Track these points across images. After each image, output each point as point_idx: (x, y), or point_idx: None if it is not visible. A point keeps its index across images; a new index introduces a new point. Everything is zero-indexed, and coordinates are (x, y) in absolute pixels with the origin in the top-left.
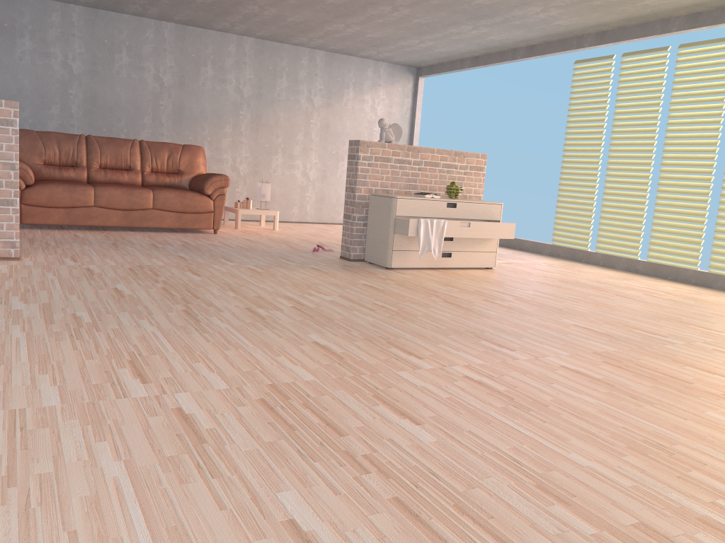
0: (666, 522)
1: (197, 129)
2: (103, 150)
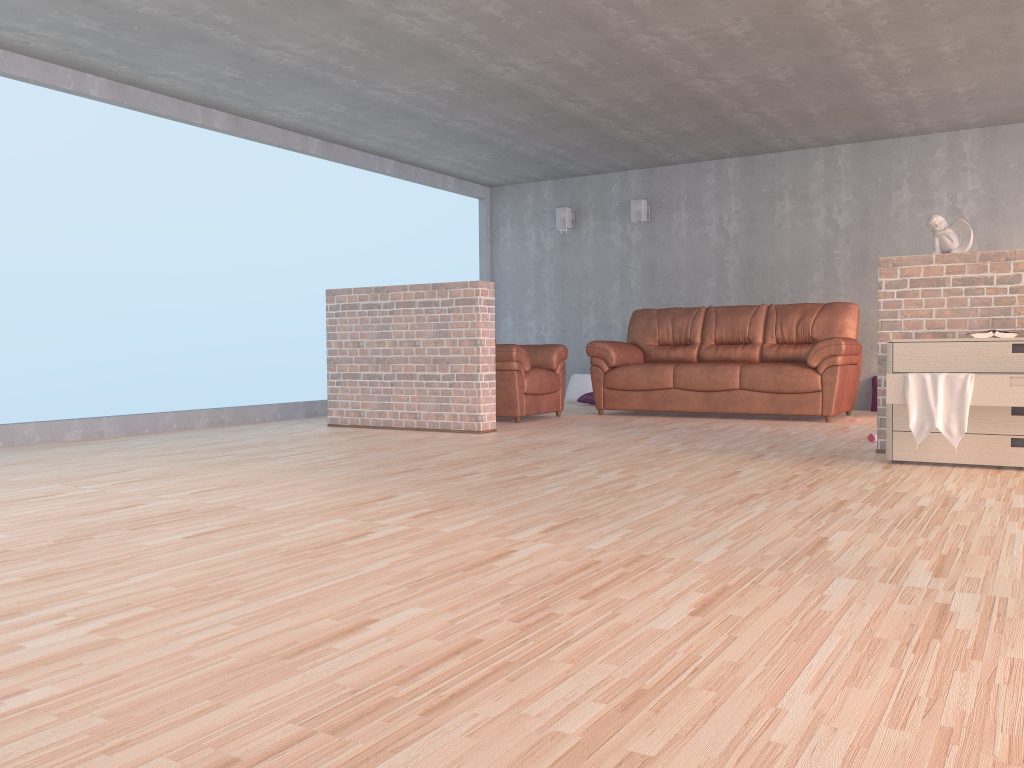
0: (3, 604)
1: None
2: (718, 322)
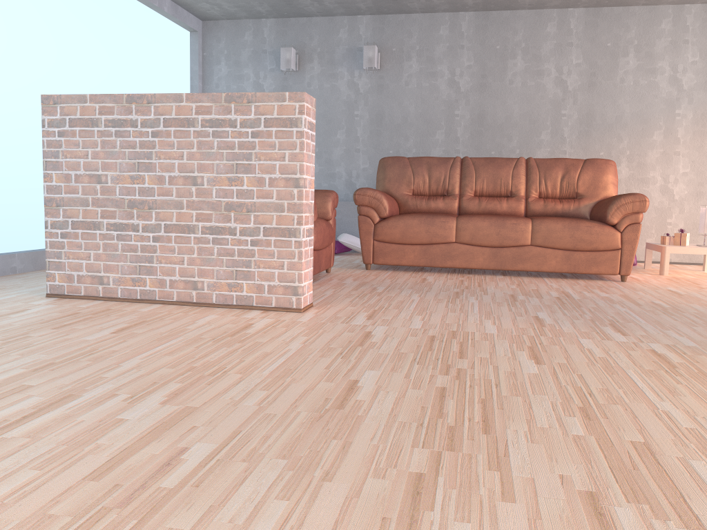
0: None
1: (611, 141)
2: (479, 174)
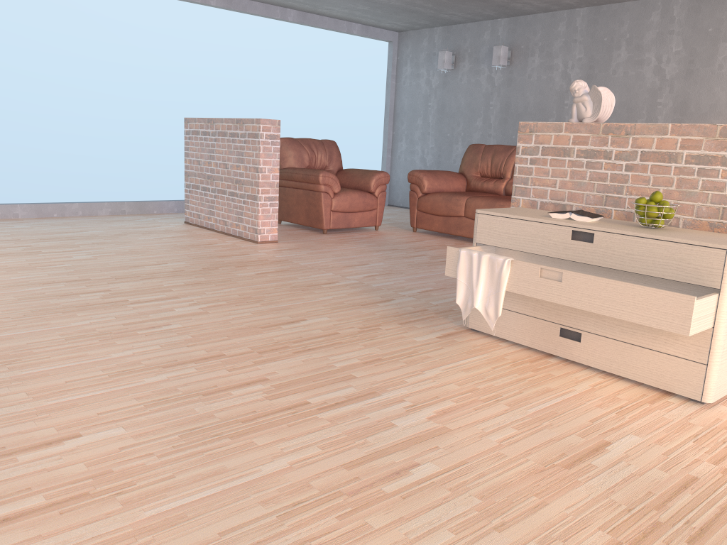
0: None
1: None
2: None
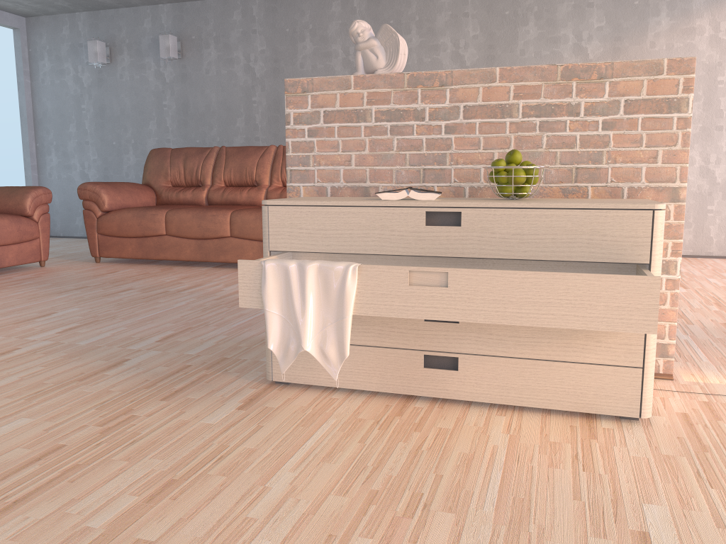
0: None
1: None
2: (227, 164)
